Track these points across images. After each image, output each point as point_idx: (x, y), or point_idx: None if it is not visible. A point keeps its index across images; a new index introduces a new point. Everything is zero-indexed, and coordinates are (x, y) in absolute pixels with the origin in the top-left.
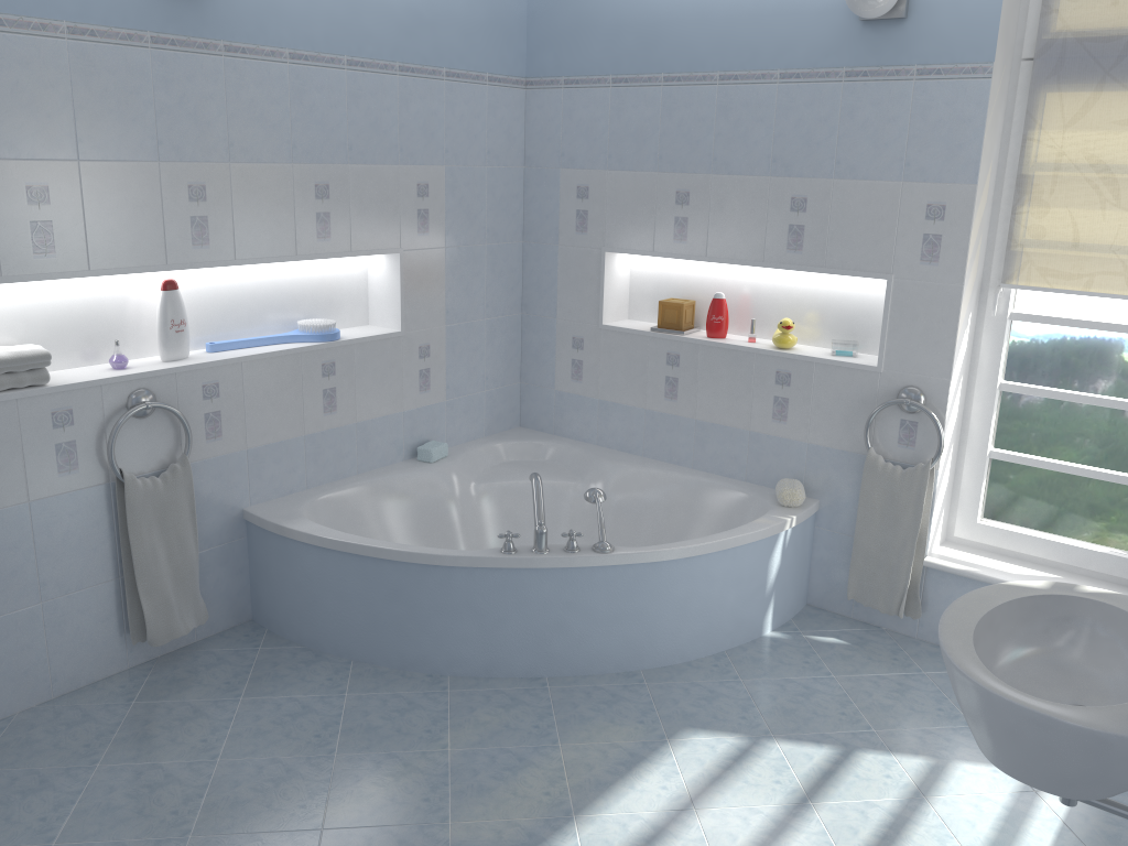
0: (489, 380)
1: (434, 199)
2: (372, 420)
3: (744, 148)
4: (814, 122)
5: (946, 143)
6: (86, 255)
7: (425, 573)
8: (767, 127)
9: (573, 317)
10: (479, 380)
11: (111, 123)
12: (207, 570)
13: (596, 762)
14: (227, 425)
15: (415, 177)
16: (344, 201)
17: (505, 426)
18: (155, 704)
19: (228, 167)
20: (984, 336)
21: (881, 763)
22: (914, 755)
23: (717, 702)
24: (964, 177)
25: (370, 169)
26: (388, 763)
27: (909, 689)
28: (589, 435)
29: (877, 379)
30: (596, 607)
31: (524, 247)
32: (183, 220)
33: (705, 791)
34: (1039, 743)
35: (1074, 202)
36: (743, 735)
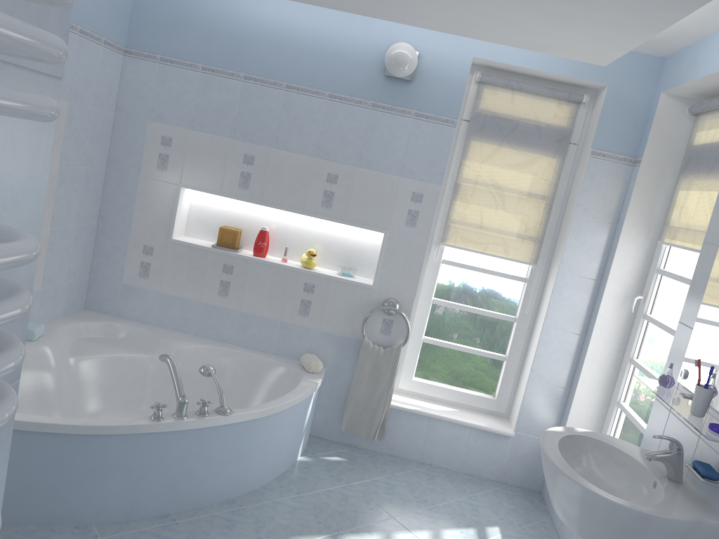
0: (71, 273)
1: (58, 127)
2: None
3: (298, 135)
4: (348, 129)
5: (427, 159)
6: None
7: (86, 441)
8: (316, 125)
9: (146, 231)
10: (65, 273)
11: None
12: None
13: None
14: None
15: None
16: None
17: (75, 309)
18: None
19: None
20: (427, 271)
21: None
22: (421, 530)
23: (297, 513)
24: (435, 180)
25: None
26: None
27: (394, 486)
28: (150, 318)
29: (371, 293)
30: (215, 455)
31: (107, 173)
32: None
33: None
34: (638, 529)
35: (482, 203)
36: (326, 535)
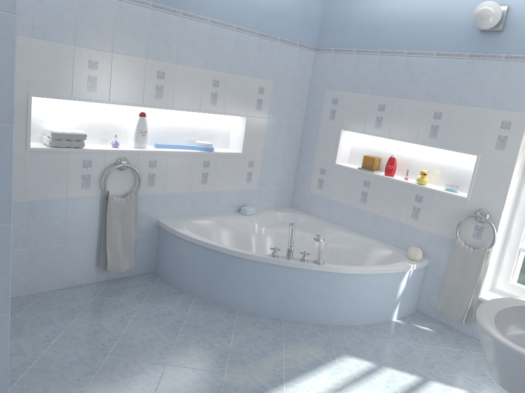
0: (279, 183)
1: (266, 95)
2: (222, 191)
3: (414, 86)
4: (450, 77)
5: (515, 92)
6: (109, 94)
7: (234, 260)
8: (427, 77)
9: (322, 159)
10: (274, 182)
11: (129, 39)
12: (138, 244)
13: (299, 361)
14: (157, 181)
15: (258, 84)
16: (225, 89)
17: (283, 206)
18: (105, 298)
19: (176, 66)
20: (523, 190)
21: (442, 389)
22: (460, 388)
23: (363, 345)
24: (522, 109)
25: (239, 77)
26: (202, 342)
27: (462, 357)
28: (322, 215)
29: (466, 204)
30: (311, 290)
31: (304, 124)
32: (152, 86)
33: (350, 384)
34: (521, 371)
35: None
36: (373, 362)
